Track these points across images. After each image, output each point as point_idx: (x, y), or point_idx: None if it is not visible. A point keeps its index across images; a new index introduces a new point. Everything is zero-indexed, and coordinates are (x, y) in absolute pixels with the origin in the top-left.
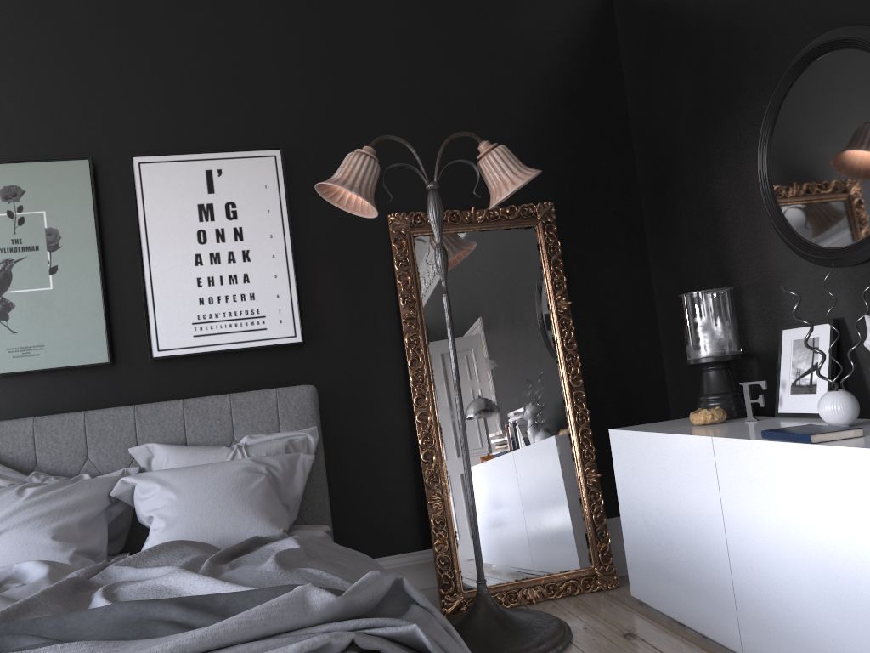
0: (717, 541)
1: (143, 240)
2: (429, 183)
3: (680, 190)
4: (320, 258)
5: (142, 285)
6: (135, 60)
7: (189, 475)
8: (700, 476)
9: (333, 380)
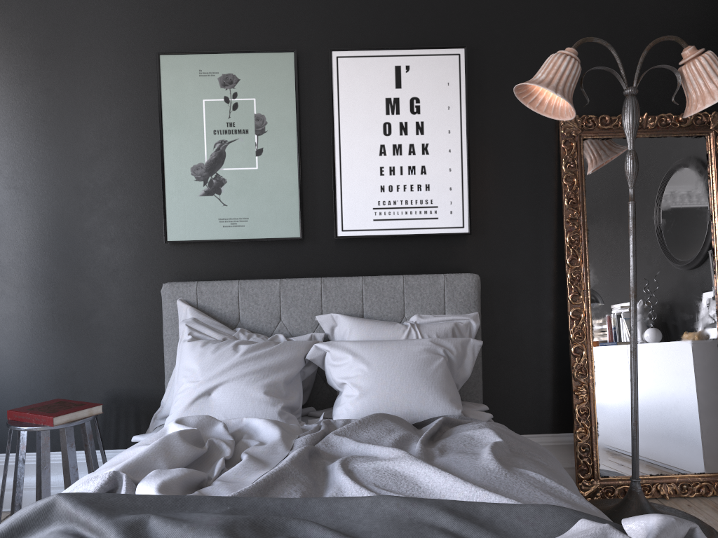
0: None
1: (335, 129)
2: (628, 88)
3: None
4: (491, 155)
5: (332, 170)
6: None
7: (377, 350)
8: None
9: (492, 270)
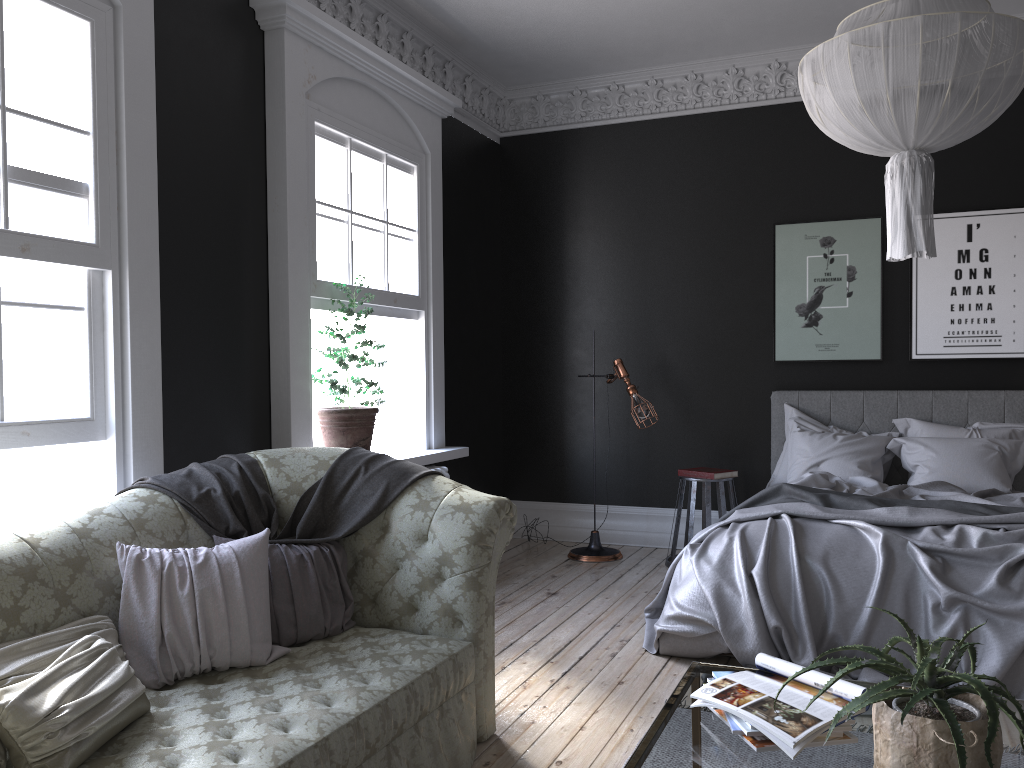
0: None
1: (913, 275)
2: None
3: None
4: None
5: (909, 307)
6: None
7: (943, 443)
8: None
9: None
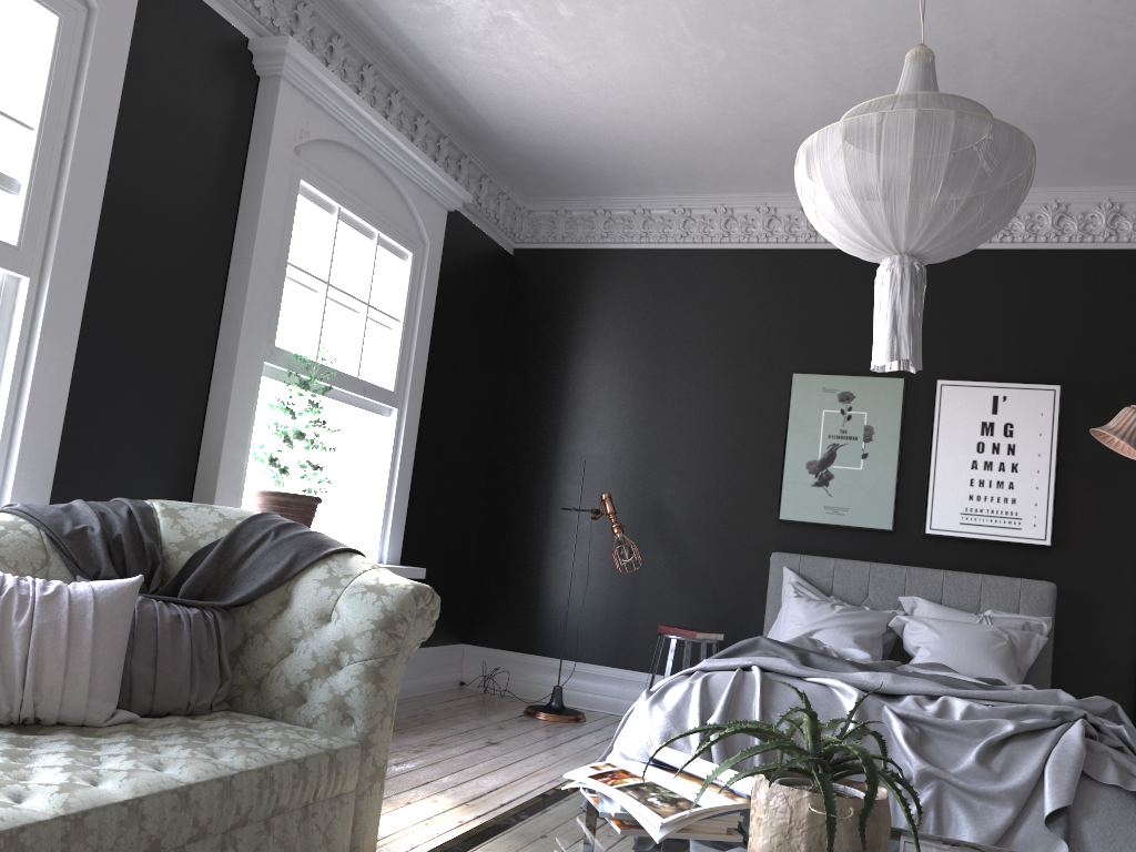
0: None
1: (933, 443)
2: None
3: None
4: (1079, 479)
5: (926, 477)
6: (951, 305)
7: (949, 626)
8: None
9: (1071, 583)
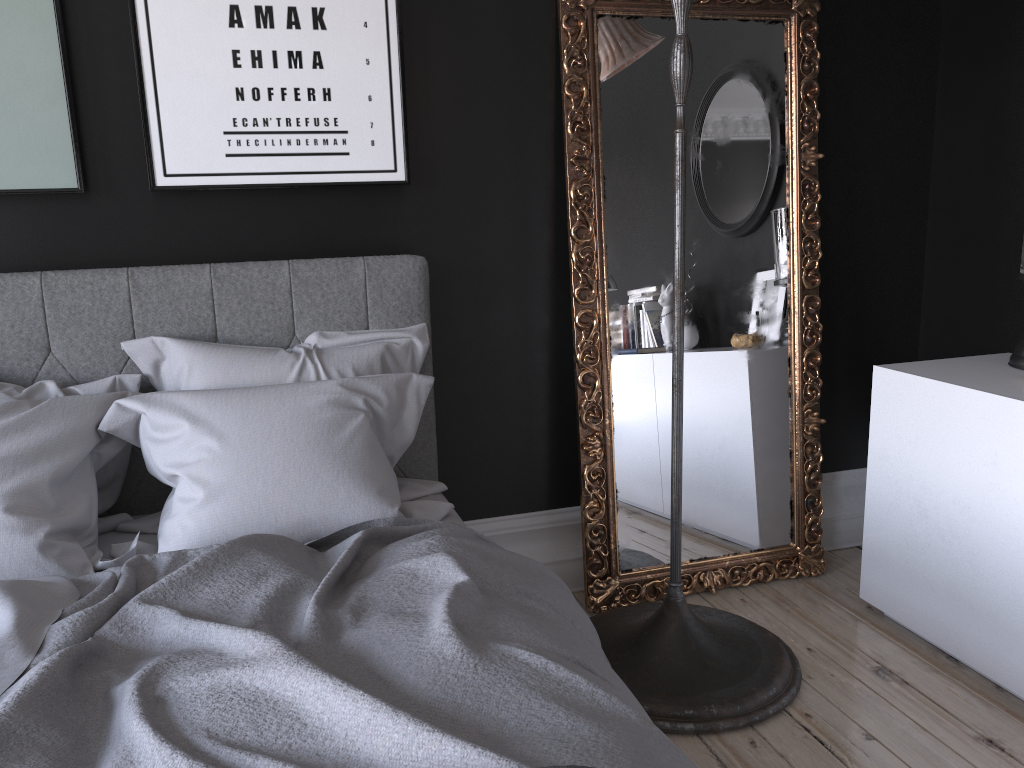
0: None
1: None
2: None
3: None
4: (441, 38)
5: (134, 53)
6: None
7: (239, 408)
8: None
9: (449, 248)
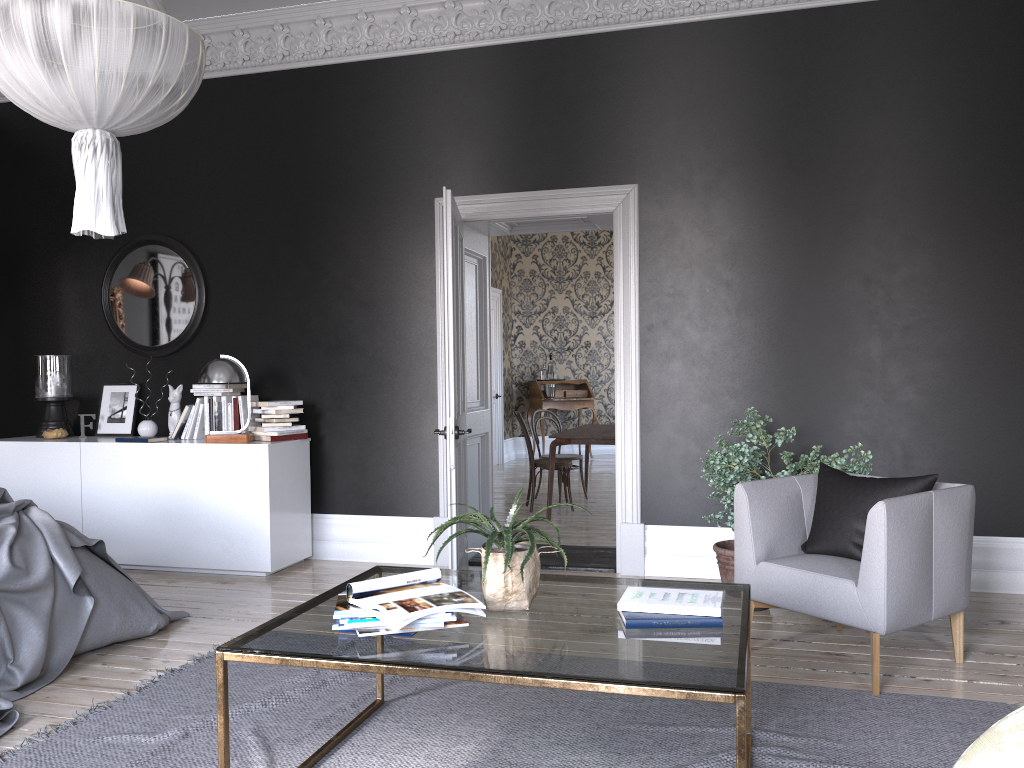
0: (74, 501)
1: None
2: None
3: (30, 280)
4: None
5: None
6: None
7: None
8: (66, 465)
9: None
